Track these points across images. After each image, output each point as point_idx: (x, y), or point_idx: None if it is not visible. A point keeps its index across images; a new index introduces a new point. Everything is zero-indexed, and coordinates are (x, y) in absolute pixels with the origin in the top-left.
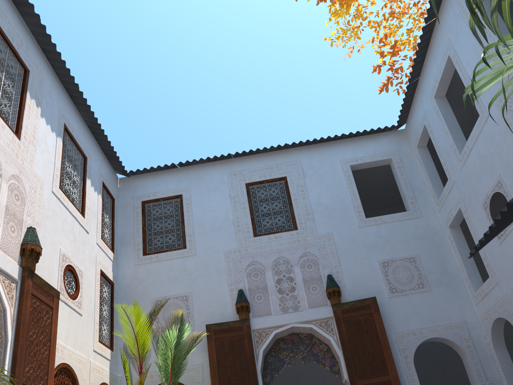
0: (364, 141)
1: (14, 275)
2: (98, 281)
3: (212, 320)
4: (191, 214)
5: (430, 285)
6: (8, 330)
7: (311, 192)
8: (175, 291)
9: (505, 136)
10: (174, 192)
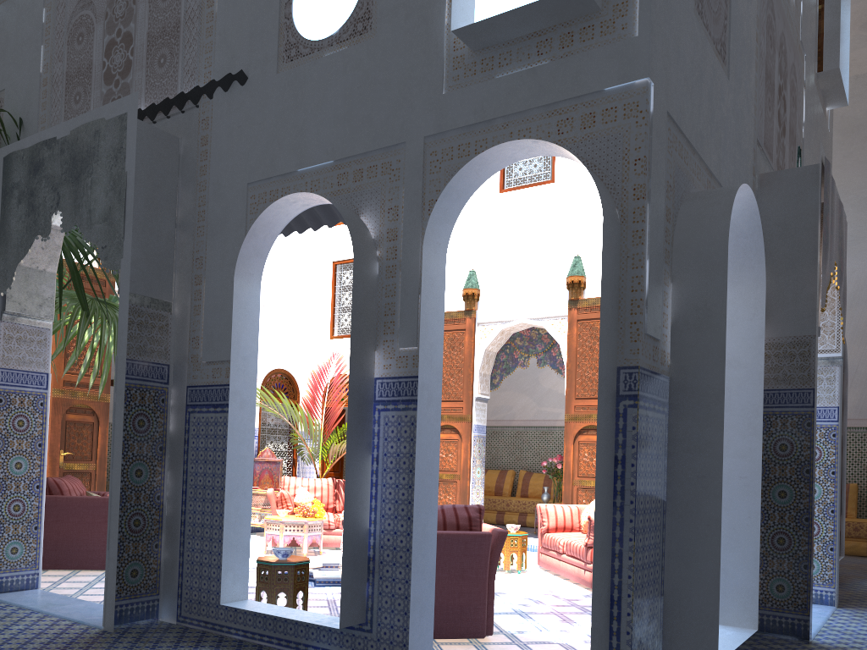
0: None
1: (561, 313)
2: None
3: None
4: None
5: None
6: (563, 360)
7: None
8: None
9: None
10: None
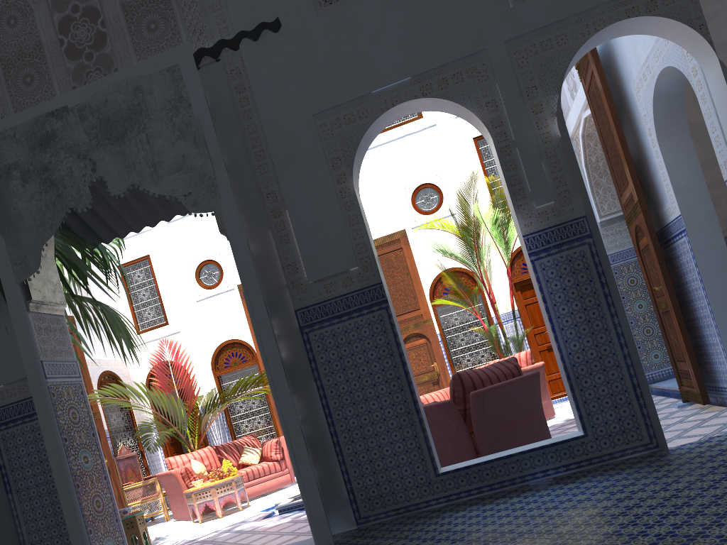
0: None
1: None
2: (473, 155)
3: None
4: None
5: None
6: None
7: None
8: None
9: None
10: None
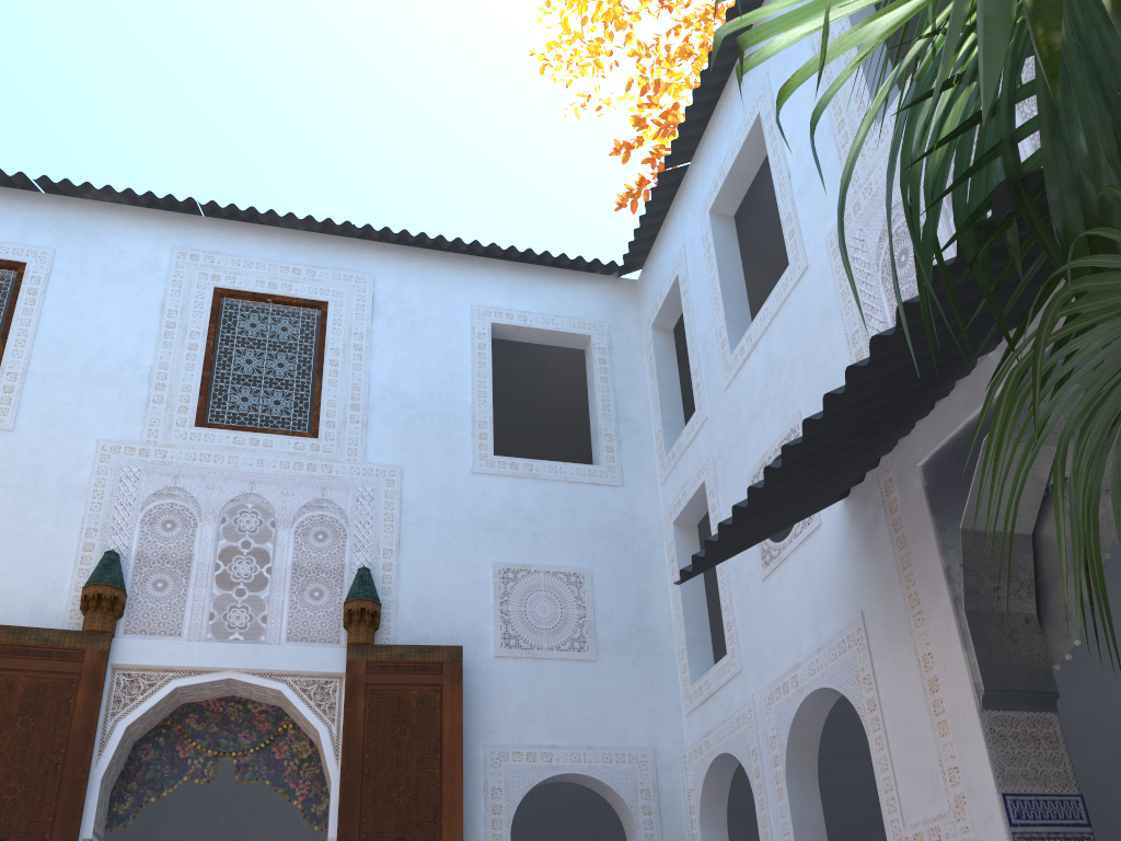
0: (540, 278)
1: None
2: None
3: (2, 616)
4: (34, 322)
5: (598, 649)
6: None
7: (381, 358)
8: None
9: (831, 320)
10: (5, 252)
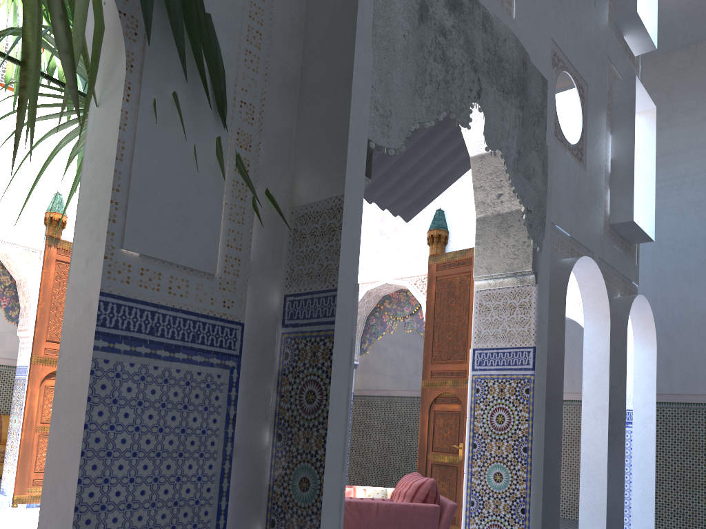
0: None
1: (34, 246)
2: None
3: None
4: None
5: None
6: (30, 295)
7: None
8: None
9: None
10: None
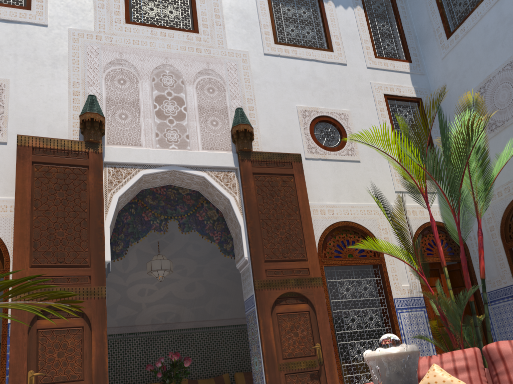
0: None
1: (228, 165)
2: (383, 110)
3: None
4: None
5: None
6: (237, 217)
7: None
8: (498, 60)
9: None
10: None
